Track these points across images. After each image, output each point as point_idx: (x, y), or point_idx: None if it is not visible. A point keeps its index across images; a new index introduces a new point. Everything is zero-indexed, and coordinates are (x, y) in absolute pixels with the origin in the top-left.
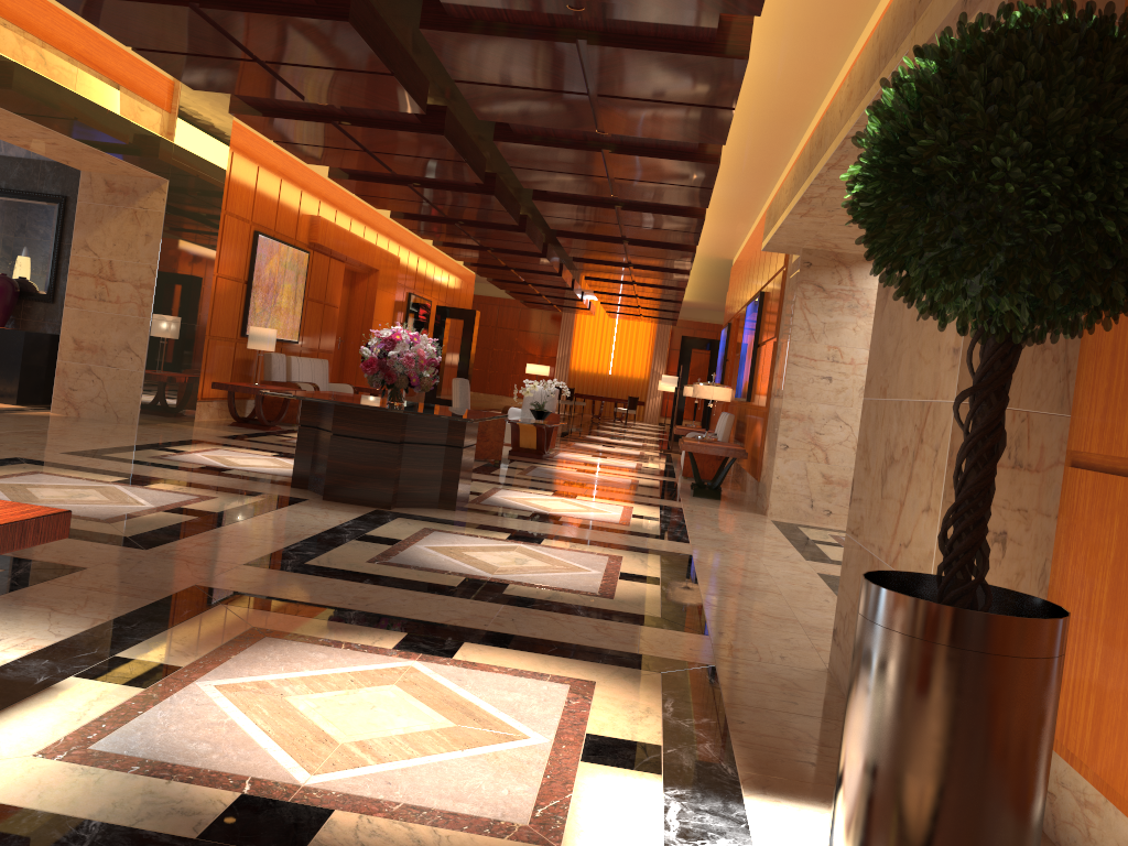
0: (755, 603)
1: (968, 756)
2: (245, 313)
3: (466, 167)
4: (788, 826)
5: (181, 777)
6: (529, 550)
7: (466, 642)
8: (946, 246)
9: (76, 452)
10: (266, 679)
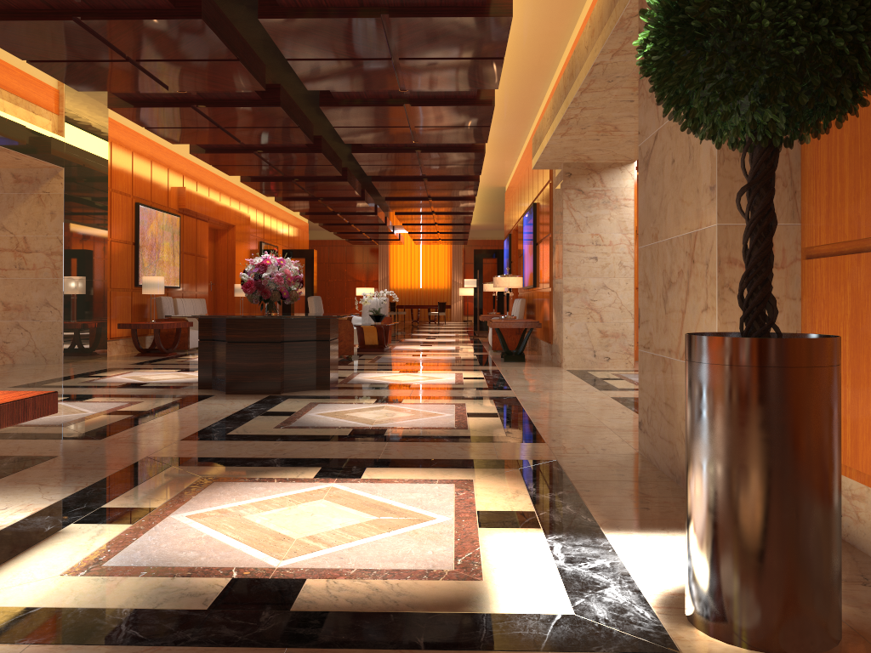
0: (572, 419)
1: (786, 443)
2: (136, 268)
3: (299, 132)
4: (642, 547)
5: (181, 574)
6: (394, 407)
7: (368, 467)
8: (721, 77)
9: (20, 385)
10: (224, 507)
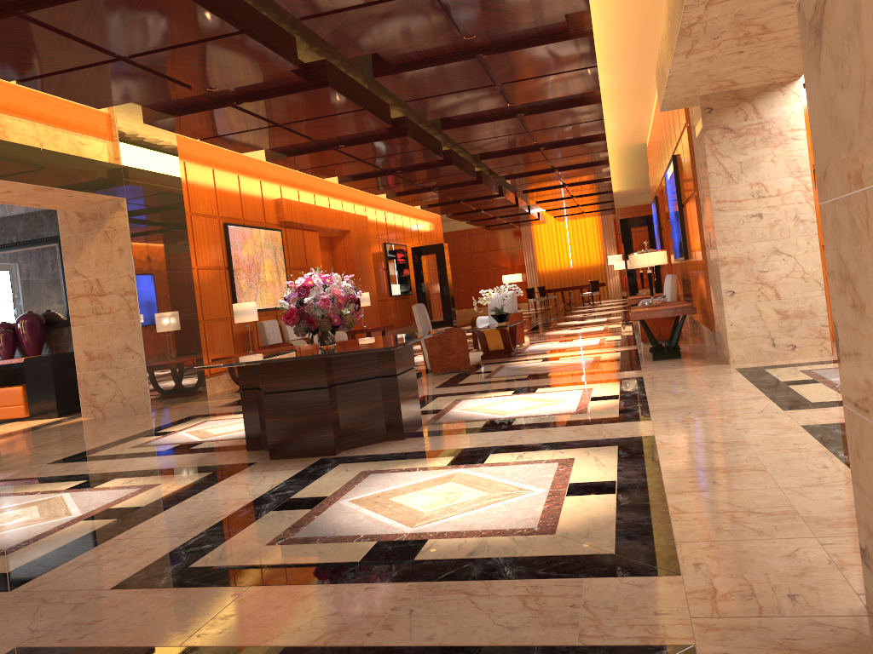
0: (735, 494)
1: None
2: (232, 294)
3: (368, 115)
4: None
5: None
6: (468, 475)
7: None
8: None
9: (64, 458)
10: None
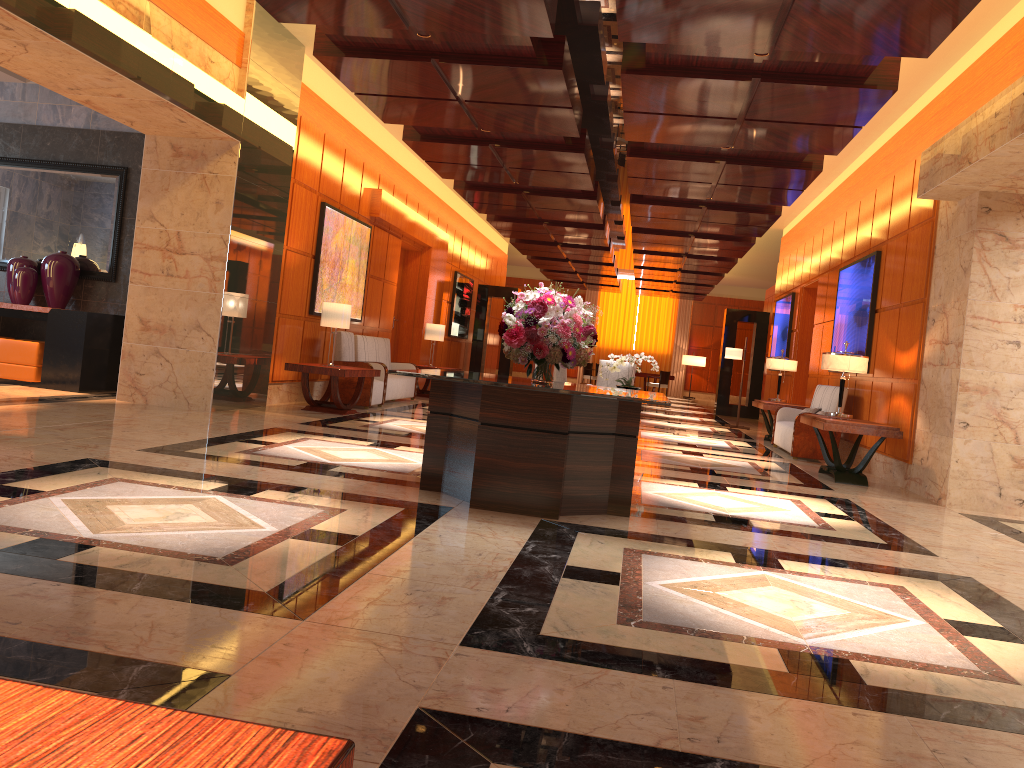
0: None
1: None
2: (312, 289)
3: (569, 116)
4: None
5: None
6: (786, 582)
7: None
8: None
9: (155, 448)
10: None
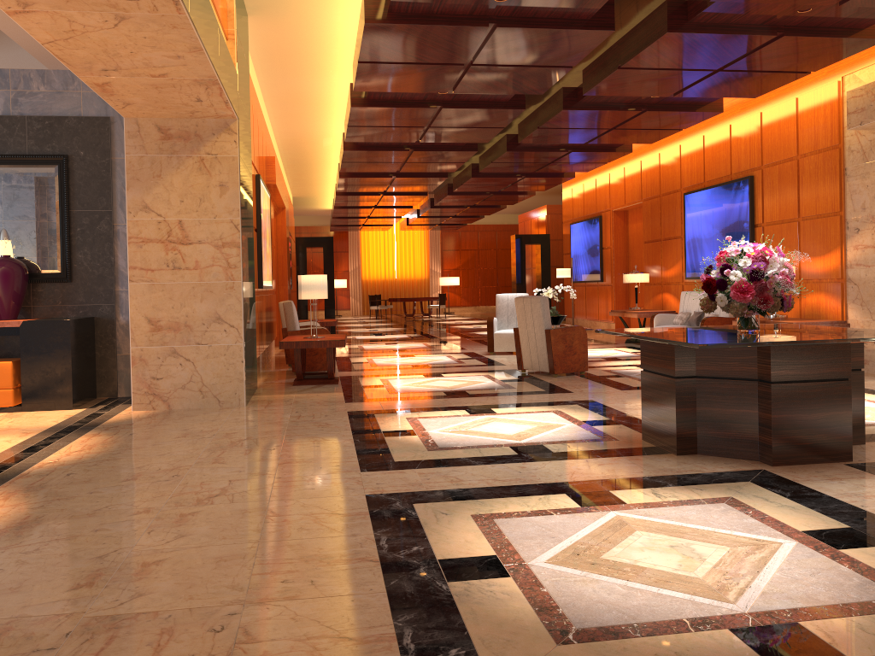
0: None
1: None
2: (259, 263)
3: (559, 75)
4: None
5: None
6: None
7: None
8: None
9: (365, 464)
10: None
